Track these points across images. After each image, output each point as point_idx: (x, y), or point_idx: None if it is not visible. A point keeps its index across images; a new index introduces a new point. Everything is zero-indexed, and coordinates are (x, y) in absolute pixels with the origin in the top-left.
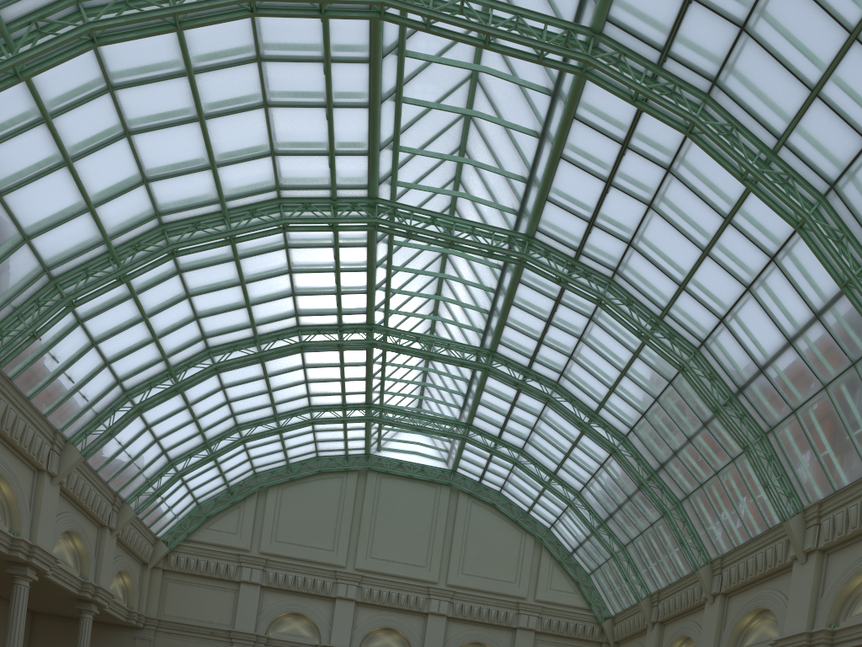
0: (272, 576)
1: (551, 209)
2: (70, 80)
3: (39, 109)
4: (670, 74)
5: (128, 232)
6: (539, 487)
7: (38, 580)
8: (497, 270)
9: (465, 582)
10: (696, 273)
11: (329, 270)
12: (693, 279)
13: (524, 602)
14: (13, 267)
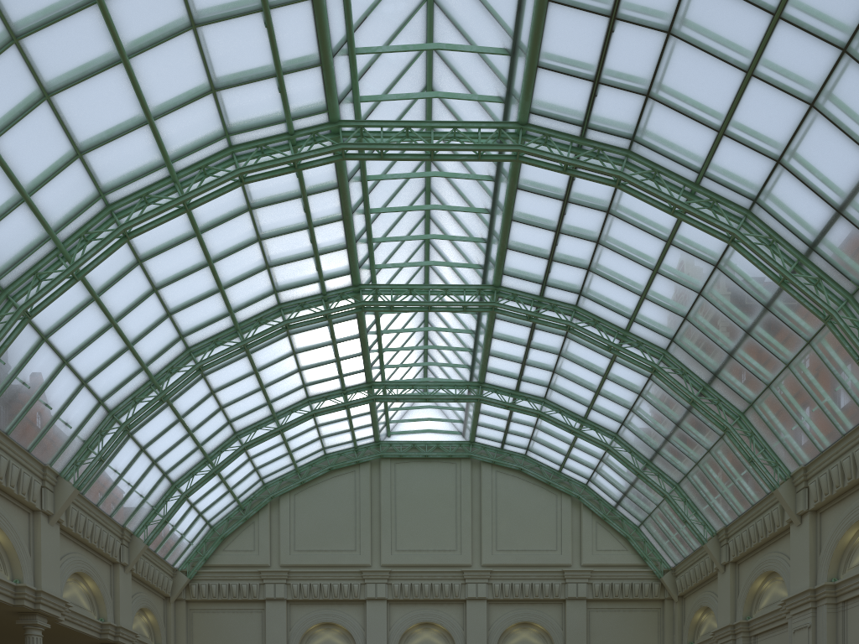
0: (296, 588)
1: (545, 77)
2: None
3: None
4: None
5: (73, 220)
6: (569, 438)
7: (54, 628)
8: (489, 183)
9: (501, 559)
10: (739, 106)
11: (301, 227)
12: (735, 116)
13: (570, 570)
14: None
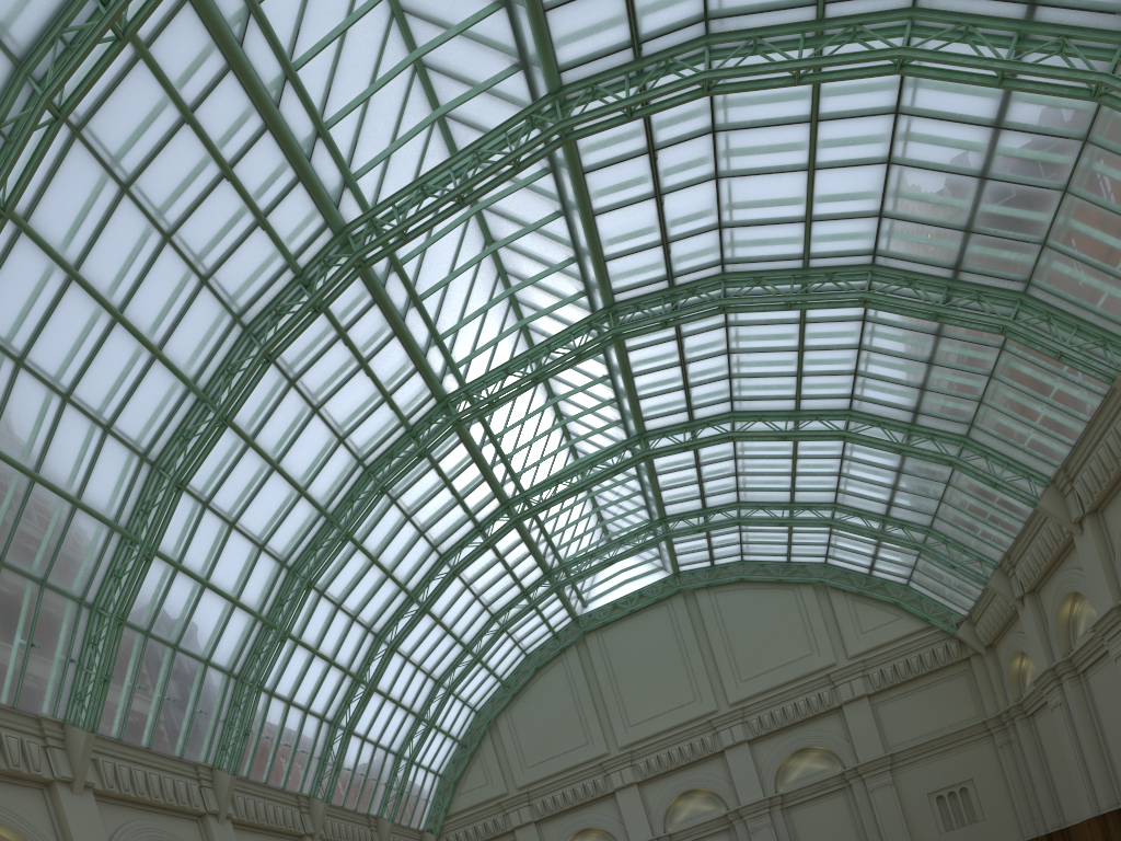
0: (540, 806)
1: (615, 265)
2: (179, 525)
3: (171, 565)
4: (654, 55)
5: (269, 596)
6: (783, 527)
7: None
8: (598, 356)
9: (750, 690)
10: (815, 195)
11: (440, 488)
12: (815, 203)
13: (836, 669)
14: (208, 691)
